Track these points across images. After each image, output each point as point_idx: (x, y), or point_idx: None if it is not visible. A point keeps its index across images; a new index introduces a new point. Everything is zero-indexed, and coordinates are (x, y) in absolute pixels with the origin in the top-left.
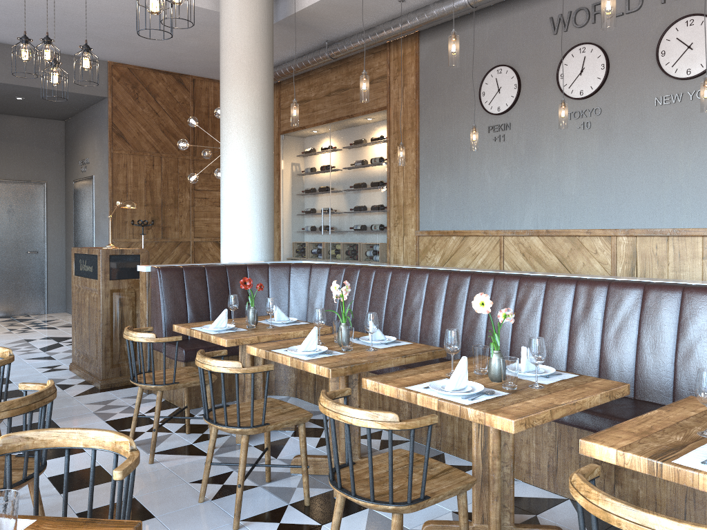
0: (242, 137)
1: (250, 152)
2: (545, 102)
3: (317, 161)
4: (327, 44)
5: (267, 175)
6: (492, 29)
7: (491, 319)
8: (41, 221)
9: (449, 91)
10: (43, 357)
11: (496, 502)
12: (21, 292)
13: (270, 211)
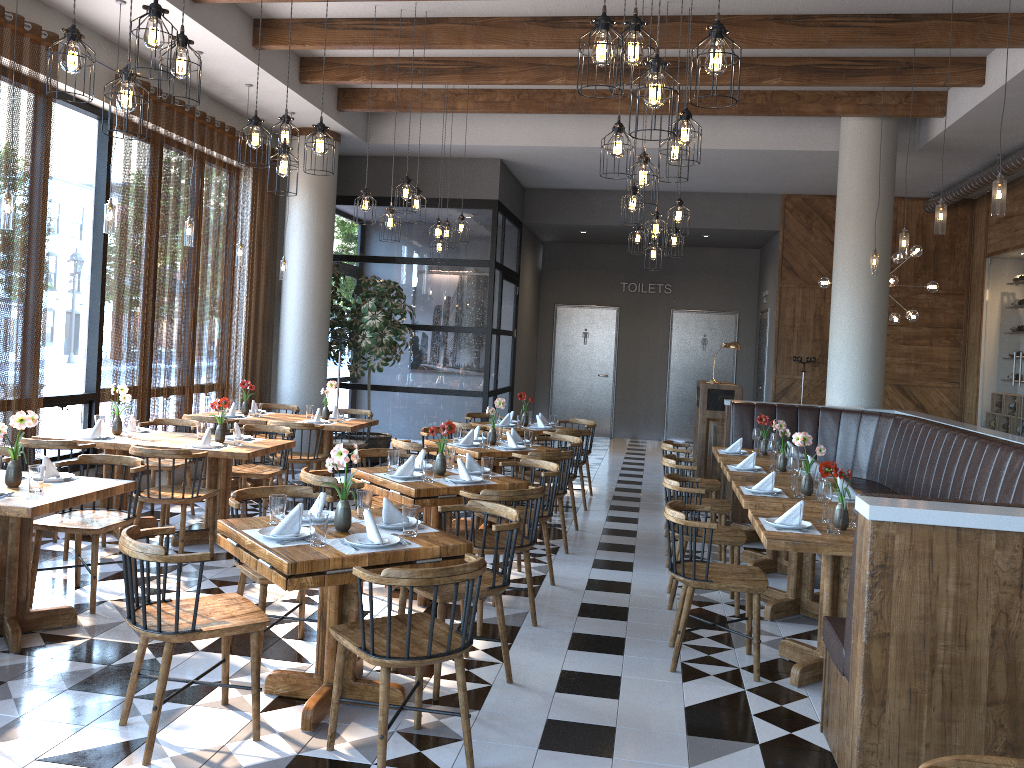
0: (846, 282)
1: (853, 296)
2: None
3: (1016, 292)
4: (1003, 157)
5: (873, 320)
6: None
7: (805, 450)
8: (731, 352)
9: None
10: None
11: (792, 576)
12: None
13: (875, 357)
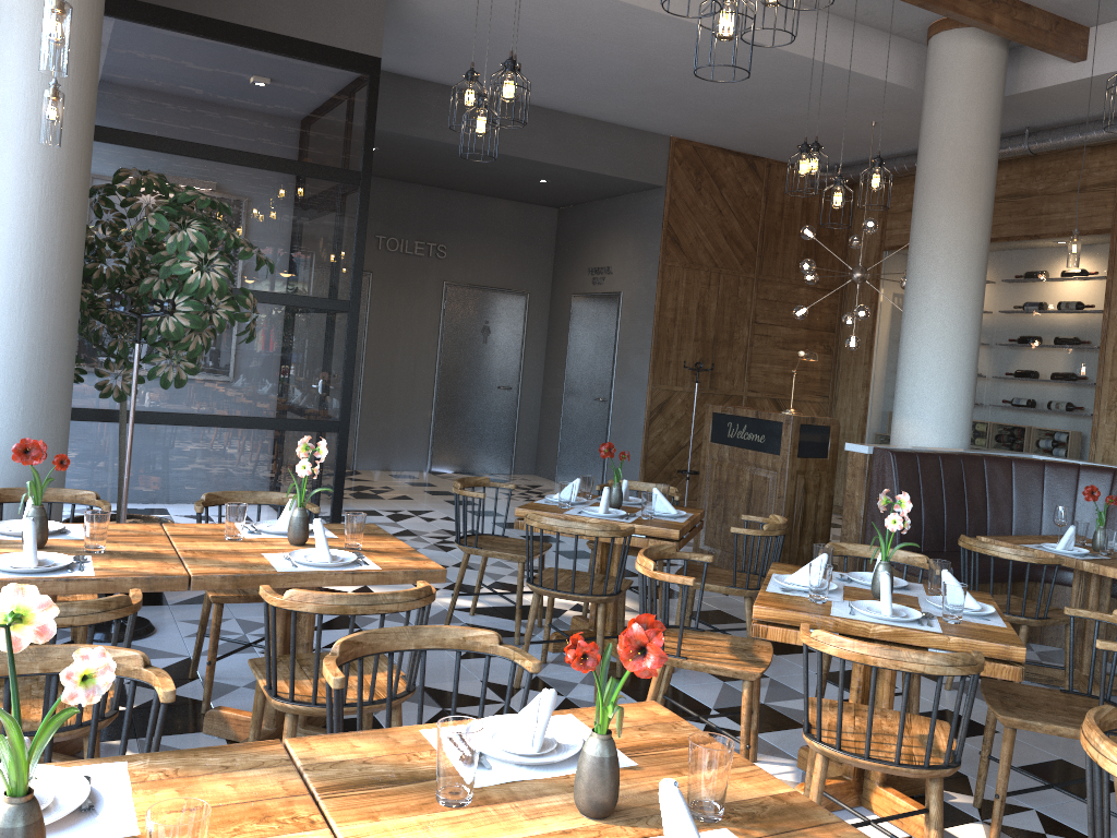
0: (953, 272)
1: (962, 293)
2: None
3: None
4: (1022, 131)
5: (978, 327)
6: None
7: None
8: (519, 346)
9: None
10: None
11: None
12: (486, 442)
13: (975, 378)
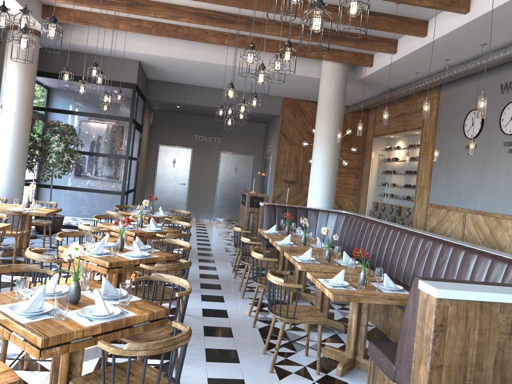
0: (321, 144)
1: (324, 152)
2: (493, 134)
3: (388, 154)
4: (390, 90)
5: (333, 164)
6: (474, 87)
7: (328, 237)
8: (249, 175)
9: (451, 121)
10: (229, 239)
11: (318, 305)
12: (236, 210)
13: (332, 183)
